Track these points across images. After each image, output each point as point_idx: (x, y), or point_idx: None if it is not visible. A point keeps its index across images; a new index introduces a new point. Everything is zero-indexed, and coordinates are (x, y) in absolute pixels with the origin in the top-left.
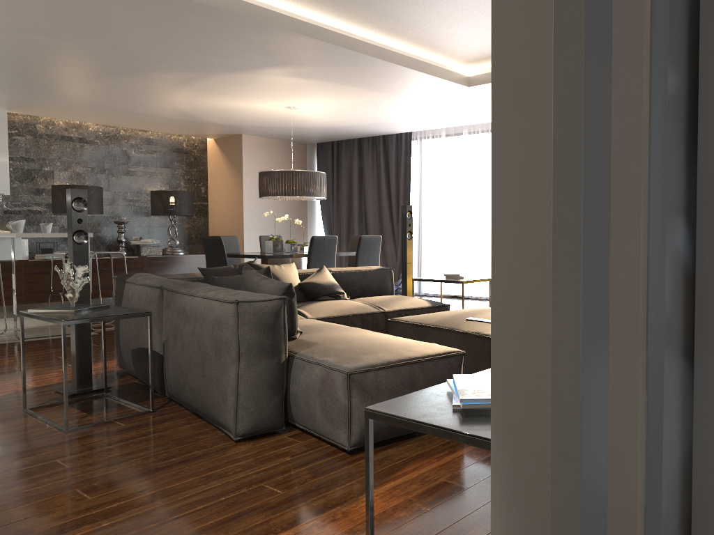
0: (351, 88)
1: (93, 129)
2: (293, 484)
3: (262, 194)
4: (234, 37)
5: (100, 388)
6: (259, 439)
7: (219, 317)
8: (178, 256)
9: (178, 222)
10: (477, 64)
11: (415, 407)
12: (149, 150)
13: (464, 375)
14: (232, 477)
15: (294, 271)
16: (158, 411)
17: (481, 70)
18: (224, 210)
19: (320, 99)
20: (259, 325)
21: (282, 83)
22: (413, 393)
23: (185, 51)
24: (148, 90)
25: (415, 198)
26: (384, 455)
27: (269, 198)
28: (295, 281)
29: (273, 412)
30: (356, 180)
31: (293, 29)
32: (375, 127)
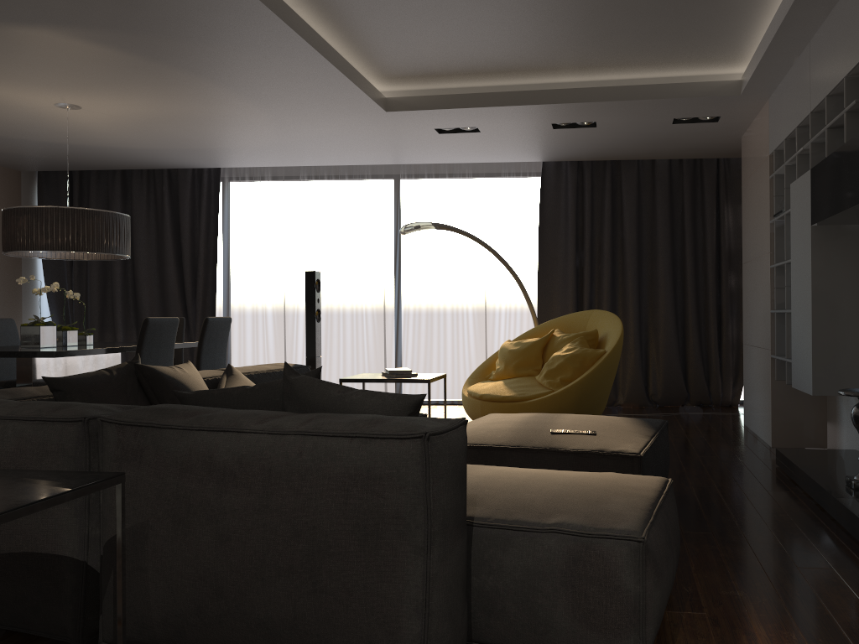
0: (213, 89)
1: None
2: None
3: (17, 245)
4: None
5: None
6: None
7: (365, 468)
8: None
9: None
10: (404, 82)
11: None
12: None
13: None
14: None
15: (200, 375)
16: None
17: (400, 92)
18: None
19: (138, 98)
20: (455, 476)
21: (100, 60)
22: None
23: None
24: None
25: (223, 263)
26: None
27: (15, 255)
28: None
29: (465, 632)
30: None
31: None
32: (176, 155)
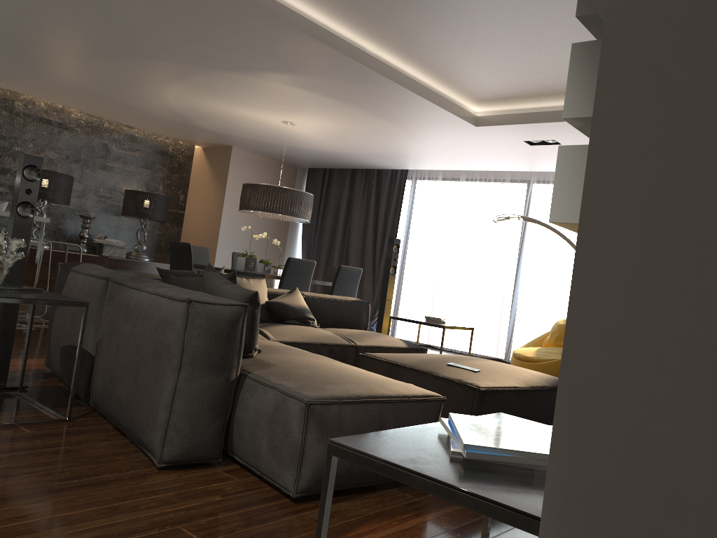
0: (354, 110)
1: (76, 117)
2: (218, 532)
3: (243, 206)
4: (240, 29)
5: (15, 386)
6: (187, 470)
7: (165, 316)
8: (142, 262)
9: (149, 227)
10: (489, 104)
11: (399, 448)
12: (132, 148)
13: (464, 416)
14: (143, 513)
15: (263, 288)
16: (76, 421)
17: (491, 112)
18: (201, 221)
19: (320, 117)
20: (210, 332)
21: (282, 92)
22: (396, 429)
23: (184, 38)
24: (139, 80)
25: (402, 238)
26: (336, 508)
27: (249, 213)
28: (262, 298)
29: (211, 438)
30: (343, 211)
31: (303, 30)
32: (371, 159)
